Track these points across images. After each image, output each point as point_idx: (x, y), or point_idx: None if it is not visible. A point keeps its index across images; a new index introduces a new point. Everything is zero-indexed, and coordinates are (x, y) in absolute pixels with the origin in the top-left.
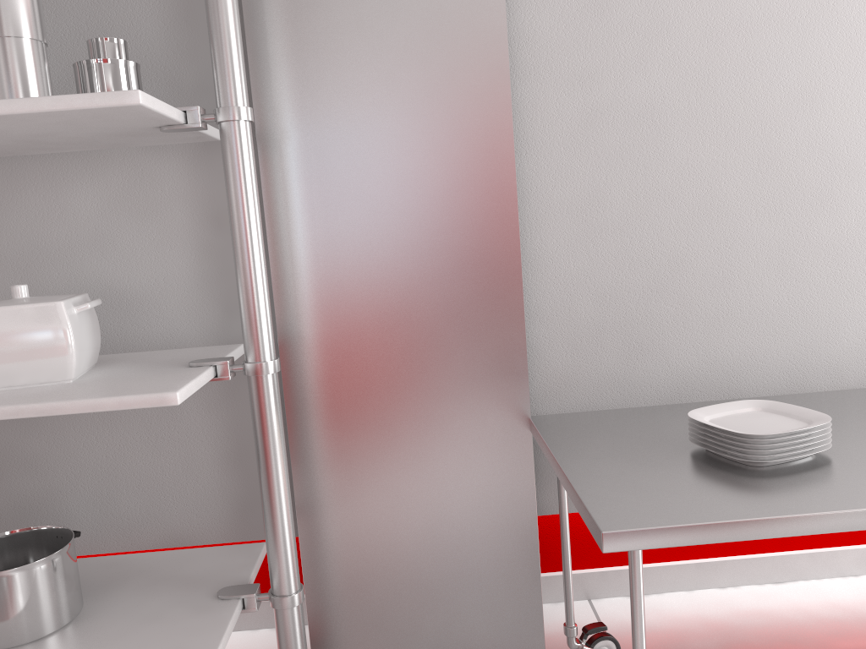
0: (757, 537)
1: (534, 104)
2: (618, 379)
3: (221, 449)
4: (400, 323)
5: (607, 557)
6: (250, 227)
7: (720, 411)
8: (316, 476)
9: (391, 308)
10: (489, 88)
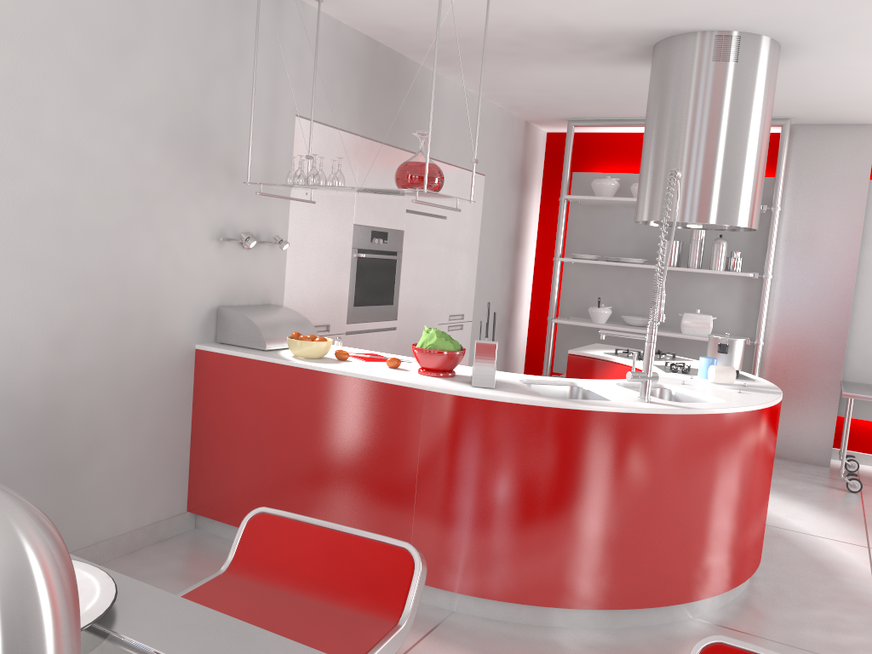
0: None
1: (864, 281)
2: None
3: None
4: (802, 341)
5: (868, 449)
6: (764, 306)
7: None
8: None
9: (800, 336)
10: (848, 275)
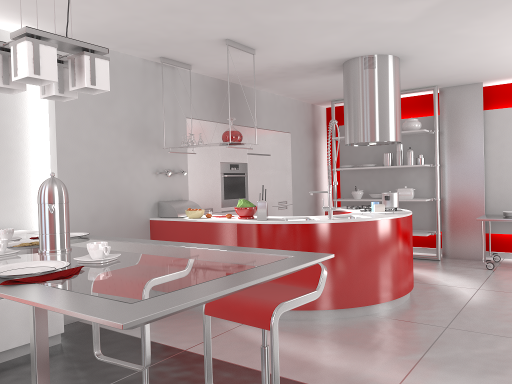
0: (496, 221)
1: (489, 162)
2: (504, 210)
3: (430, 215)
4: (461, 196)
5: (509, 250)
6: (437, 180)
7: (509, 211)
8: (445, 220)
9: (460, 194)
10: (479, 160)
